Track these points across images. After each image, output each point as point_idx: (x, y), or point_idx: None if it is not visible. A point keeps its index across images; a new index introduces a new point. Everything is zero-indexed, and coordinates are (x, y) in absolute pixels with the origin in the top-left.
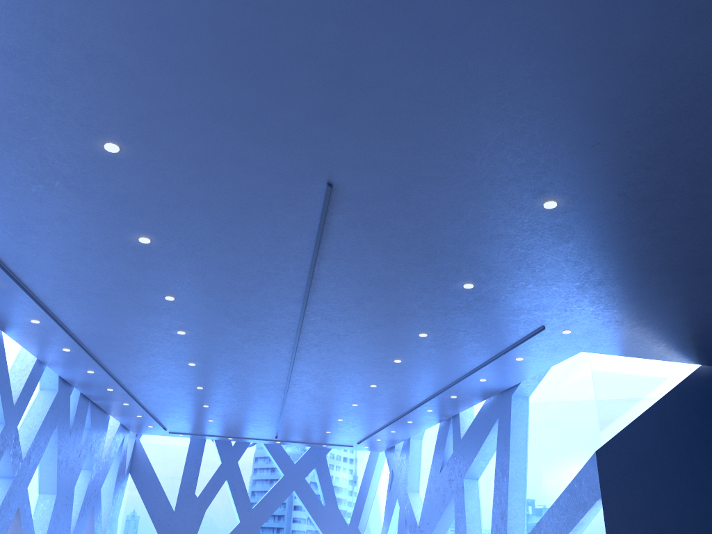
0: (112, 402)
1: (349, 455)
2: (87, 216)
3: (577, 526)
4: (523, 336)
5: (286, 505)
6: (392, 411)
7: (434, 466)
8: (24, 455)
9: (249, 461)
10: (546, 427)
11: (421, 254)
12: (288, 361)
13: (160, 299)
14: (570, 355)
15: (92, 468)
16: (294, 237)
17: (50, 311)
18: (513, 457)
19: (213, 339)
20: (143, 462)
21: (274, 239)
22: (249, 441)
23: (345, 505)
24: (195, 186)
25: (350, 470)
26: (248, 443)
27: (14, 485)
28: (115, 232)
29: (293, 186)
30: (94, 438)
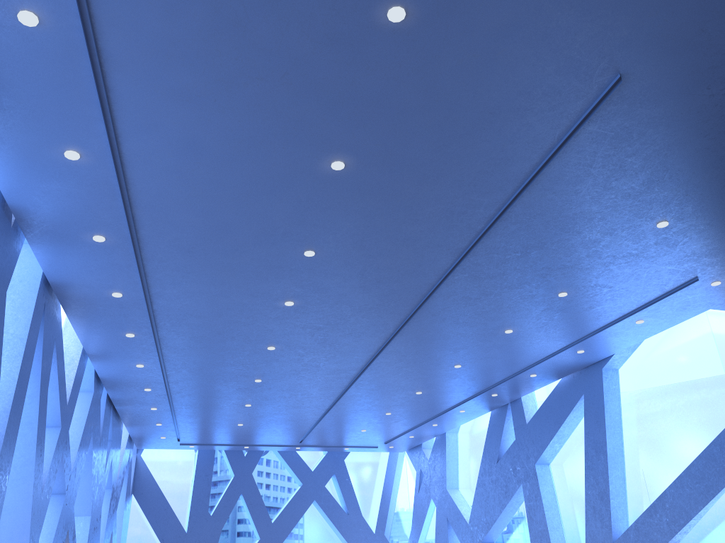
0: (138, 408)
1: (366, 459)
2: (290, 128)
3: (720, 493)
4: (666, 292)
5: (305, 517)
6: (453, 399)
7: (488, 457)
8: (72, 467)
9: (263, 472)
10: (649, 398)
11: (645, 180)
12: (385, 338)
13: (296, 255)
14: (694, 314)
15: (112, 487)
16: (520, 158)
17: (146, 278)
18: (609, 433)
19: (320, 311)
20: (147, 481)
21: (495, 161)
22: (266, 449)
23: (368, 512)
24: (458, 79)
25: (368, 474)
26: (261, 452)
27: (66, 503)
28: (309, 154)
29: (575, 79)
30: (114, 451)
